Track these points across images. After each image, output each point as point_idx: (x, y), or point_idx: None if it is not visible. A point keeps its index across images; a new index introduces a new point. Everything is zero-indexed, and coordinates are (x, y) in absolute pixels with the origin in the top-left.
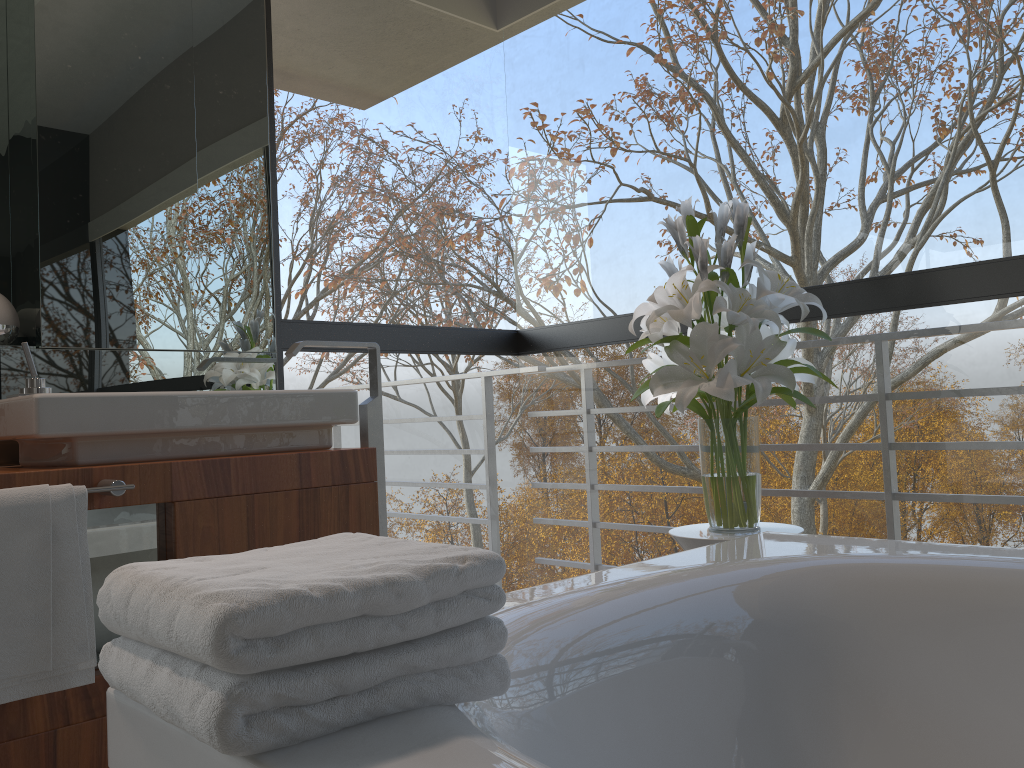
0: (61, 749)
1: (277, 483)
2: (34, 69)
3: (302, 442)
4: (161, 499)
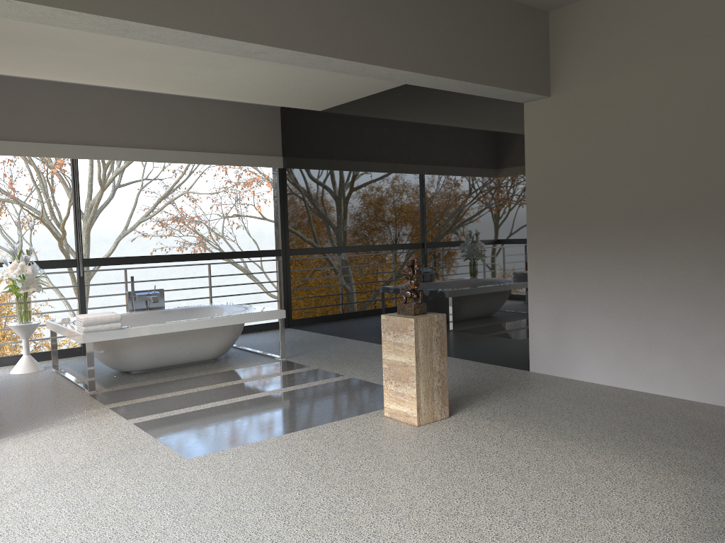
0: None
1: None
2: None
3: None
4: None
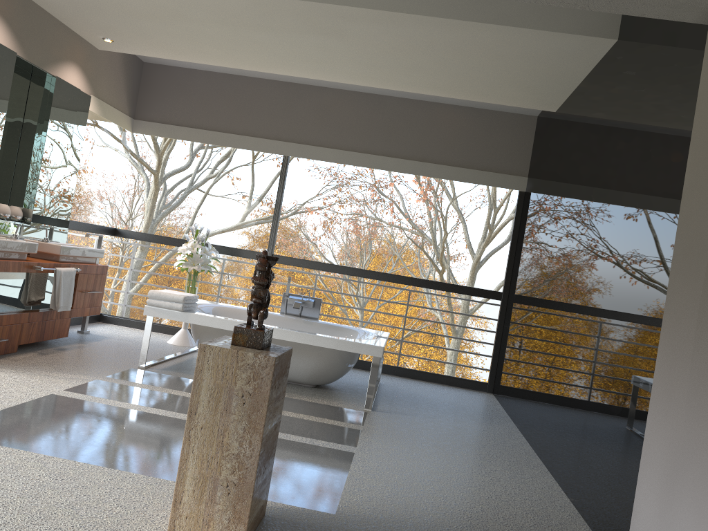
0: (55, 324)
1: (93, 272)
2: (43, 149)
3: (91, 261)
4: (77, 272)
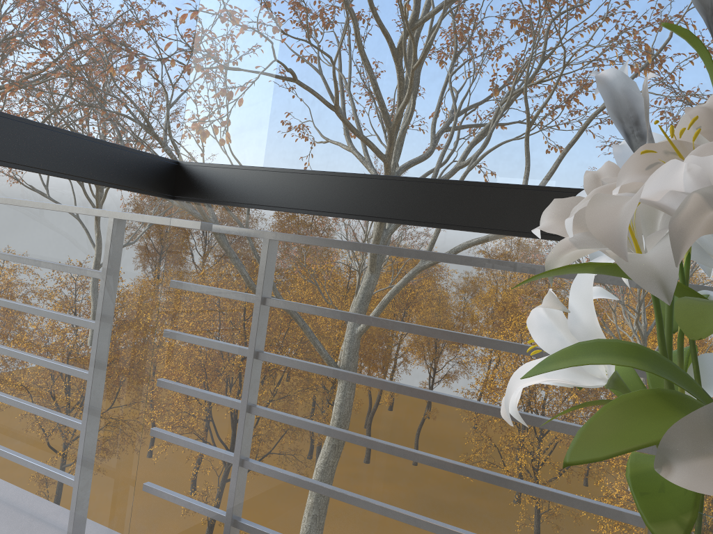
0: None
1: None
2: None
3: None
4: None
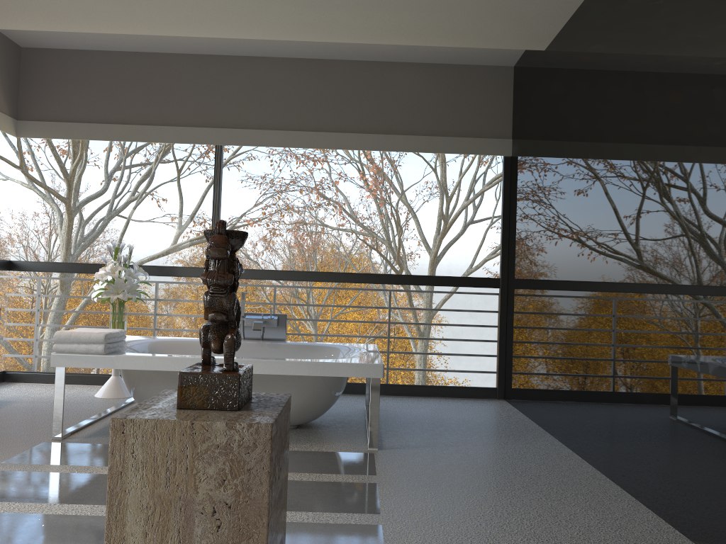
0: None
1: None
2: None
3: None
4: None
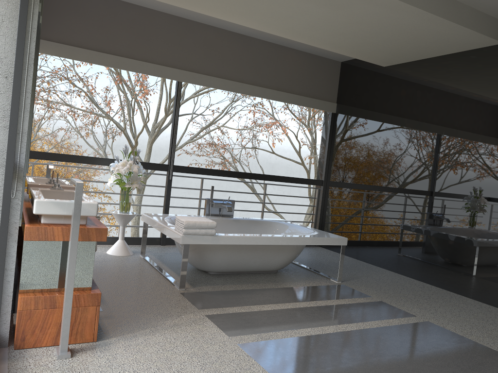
0: None
1: None
2: None
3: None
4: None
